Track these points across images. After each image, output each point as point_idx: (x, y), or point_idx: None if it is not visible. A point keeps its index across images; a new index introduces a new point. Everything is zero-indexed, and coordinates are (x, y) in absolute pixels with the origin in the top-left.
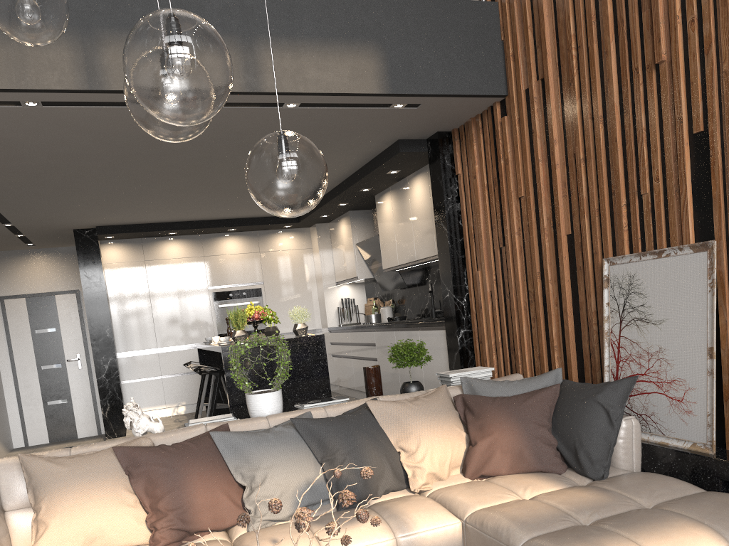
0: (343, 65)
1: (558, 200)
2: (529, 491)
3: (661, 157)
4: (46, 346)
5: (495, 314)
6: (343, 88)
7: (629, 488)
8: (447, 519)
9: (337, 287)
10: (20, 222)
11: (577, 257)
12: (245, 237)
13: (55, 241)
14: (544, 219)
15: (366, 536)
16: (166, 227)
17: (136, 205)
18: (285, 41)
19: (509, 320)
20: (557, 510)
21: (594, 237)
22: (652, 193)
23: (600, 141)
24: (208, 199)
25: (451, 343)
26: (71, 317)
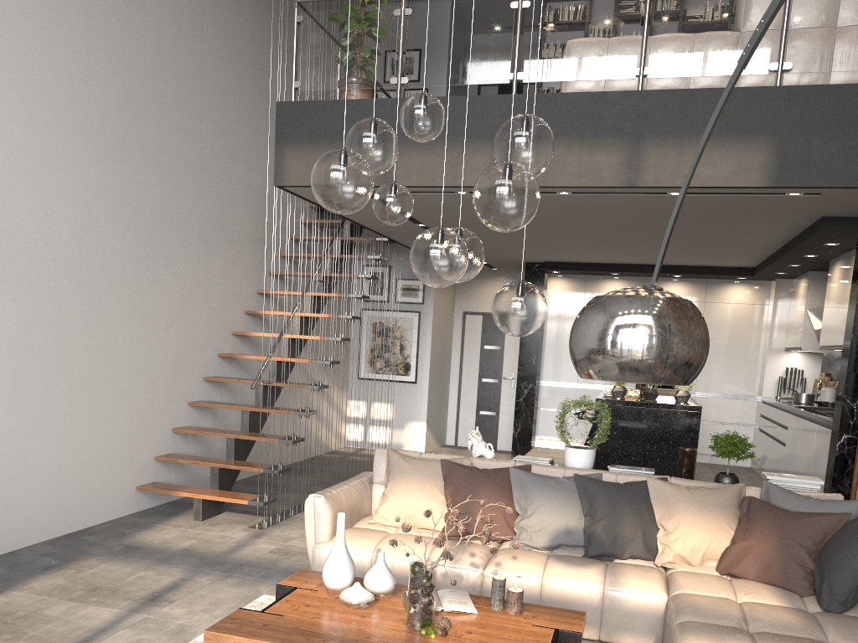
0: (727, 160)
1: None
2: (747, 597)
3: None
4: (489, 361)
5: None
6: (722, 182)
7: (834, 625)
8: (655, 591)
9: (785, 354)
10: None
11: None
12: (691, 285)
13: (514, 268)
14: None
15: (580, 578)
16: (608, 268)
17: (573, 250)
18: (672, 139)
19: None
20: (738, 613)
21: None
22: None
23: None
24: (641, 250)
25: (832, 447)
26: (515, 339)
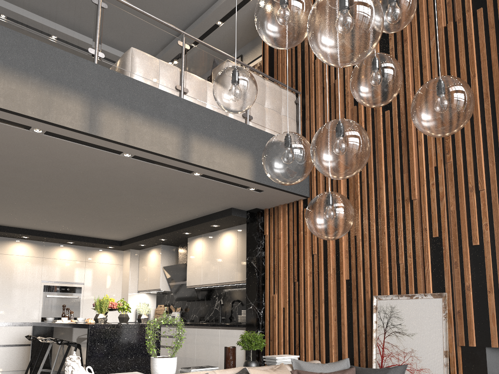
0: (234, 159)
1: (342, 259)
2: None
3: (412, 246)
4: None
5: (285, 322)
6: (232, 172)
7: None
8: None
9: (138, 294)
10: None
11: (353, 293)
12: (77, 249)
13: None
14: (331, 268)
15: None
16: (24, 231)
17: (18, 212)
18: (206, 138)
19: (296, 327)
20: None
21: (366, 282)
22: (406, 263)
23: (374, 231)
24: (75, 218)
25: None
26: None
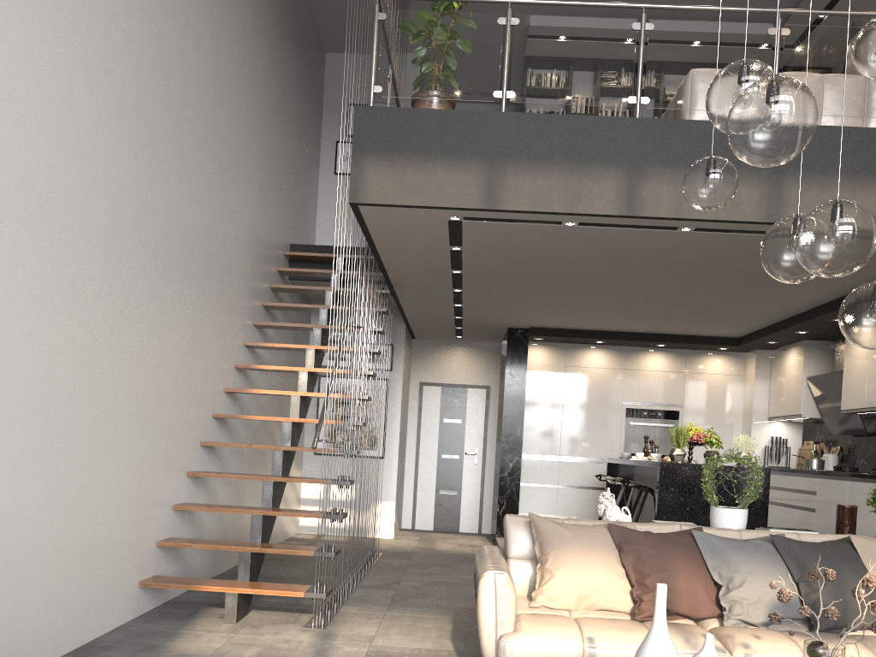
0: (870, 200)
1: None
2: None
3: None
4: (449, 436)
5: None
6: None
7: None
8: None
9: (769, 423)
10: (469, 316)
11: None
12: (671, 355)
13: (482, 336)
14: None
15: None
16: (596, 335)
17: (582, 312)
18: (814, 176)
19: None
20: None
21: None
22: None
23: None
24: (656, 312)
25: None
26: (477, 411)
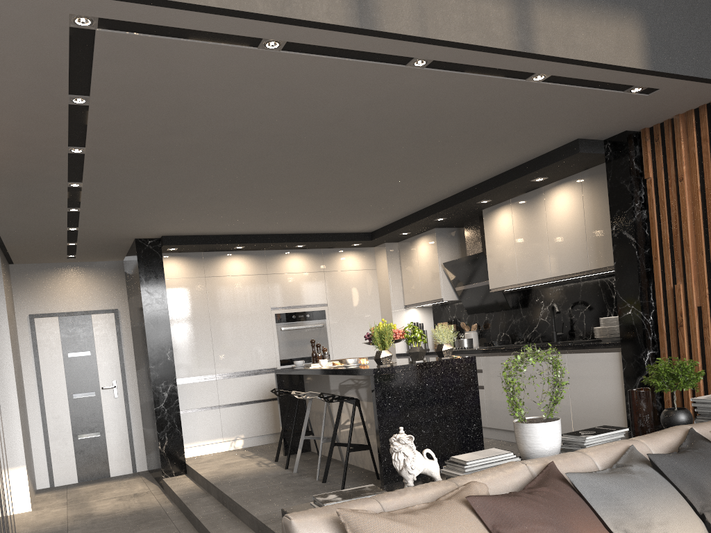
0: (609, 33)
1: None
2: None
3: None
4: (79, 372)
5: (706, 333)
6: (609, 59)
7: None
8: None
9: (405, 311)
10: (88, 226)
11: None
12: (309, 255)
13: (101, 253)
14: None
15: None
16: (237, 239)
17: (230, 210)
18: None
19: None
20: None
21: None
22: None
23: None
24: (310, 206)
25: (632, 367)
26: (108, 339)
